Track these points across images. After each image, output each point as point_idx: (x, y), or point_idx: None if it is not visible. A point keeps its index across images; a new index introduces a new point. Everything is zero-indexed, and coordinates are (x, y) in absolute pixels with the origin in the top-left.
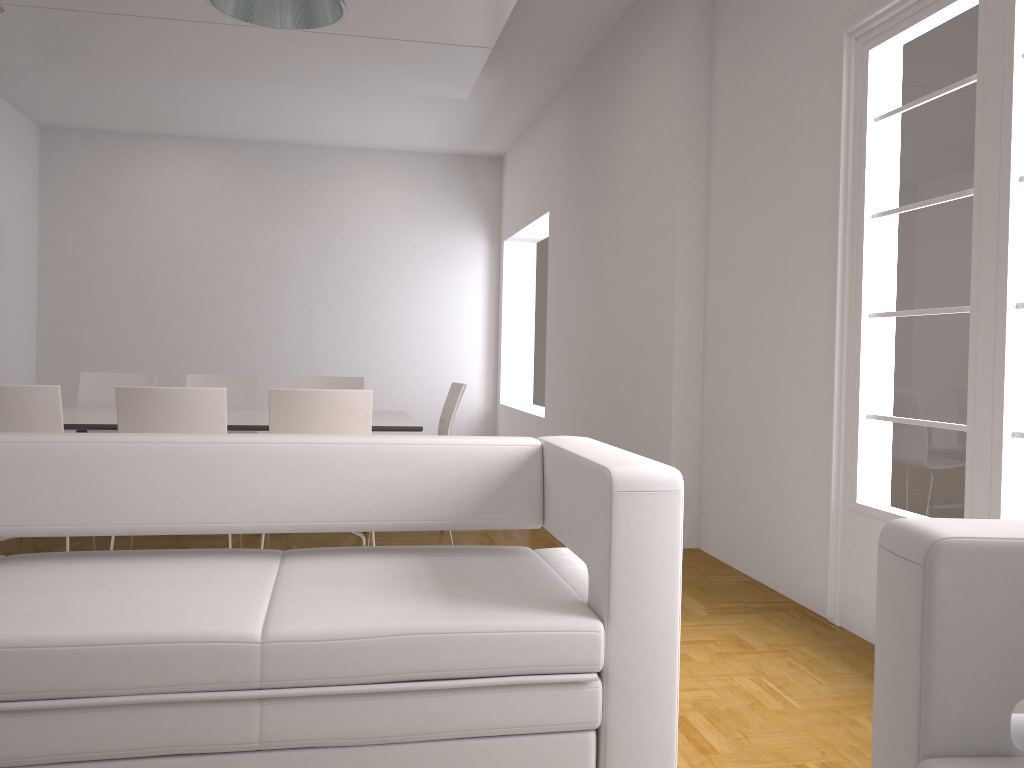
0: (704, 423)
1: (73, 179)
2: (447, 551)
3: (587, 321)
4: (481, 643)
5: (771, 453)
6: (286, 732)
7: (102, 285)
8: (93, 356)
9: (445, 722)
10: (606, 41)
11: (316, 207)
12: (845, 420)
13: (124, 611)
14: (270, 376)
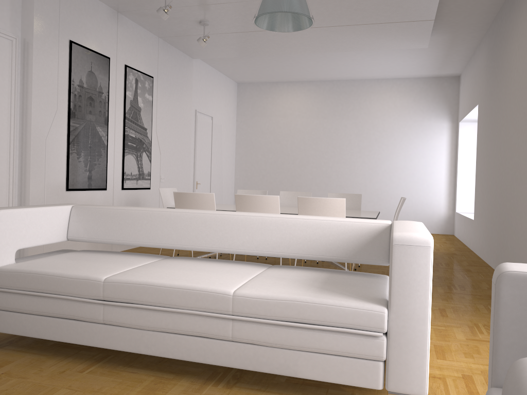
0: None
1: (249, 105)
2: (342, 272)
3: (492, 165)
4: (325, 309)
5: None
6: (241, 335)
7: (260, 152)
8: (256, 184)
9: (308, 343)
10: (504, 5)
11: (357, 110)
12: None
13: (190, 278)
14: None
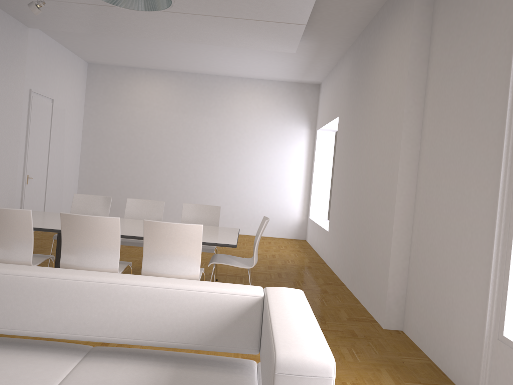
0: (411, 255)
1: (101, 89)
2: (194, 362)
3: (352, 182)
4: None
5: (449, 285)
6: None
7: (111, 143)
8: (105, 178)
9: None
10: (373, 21)
11: (219, 108)
12: (499, 277)
13: None
14: (190, 194)
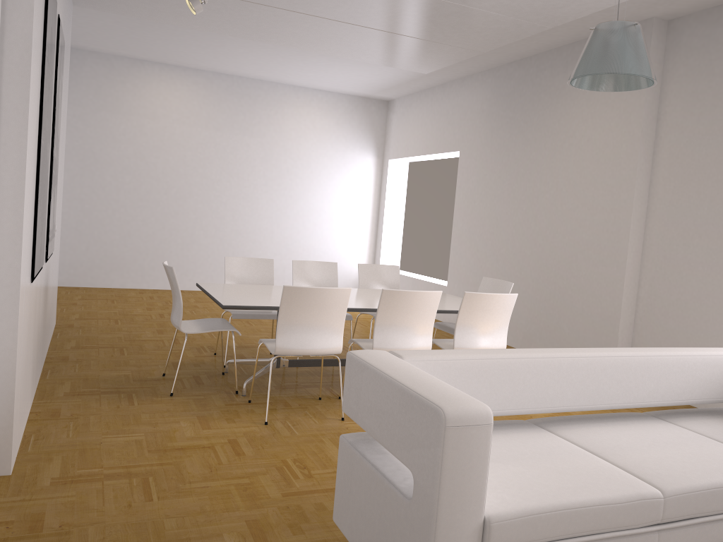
0: (639, 310)
1: (91, 89)
2: (722, 413)
3: (511, 231)
4: None
5: (714, 335)
6: None
7: (110, 171)
8: (101, 223)
9: None
10: (547, 55)
11: (265, 125)
12: None
13: (715, 463)
14: (227, 243)
